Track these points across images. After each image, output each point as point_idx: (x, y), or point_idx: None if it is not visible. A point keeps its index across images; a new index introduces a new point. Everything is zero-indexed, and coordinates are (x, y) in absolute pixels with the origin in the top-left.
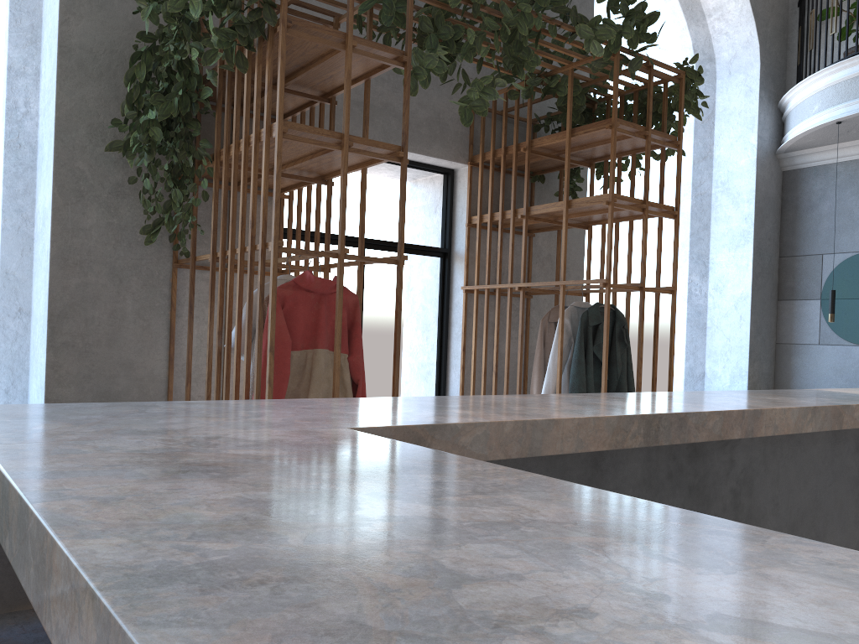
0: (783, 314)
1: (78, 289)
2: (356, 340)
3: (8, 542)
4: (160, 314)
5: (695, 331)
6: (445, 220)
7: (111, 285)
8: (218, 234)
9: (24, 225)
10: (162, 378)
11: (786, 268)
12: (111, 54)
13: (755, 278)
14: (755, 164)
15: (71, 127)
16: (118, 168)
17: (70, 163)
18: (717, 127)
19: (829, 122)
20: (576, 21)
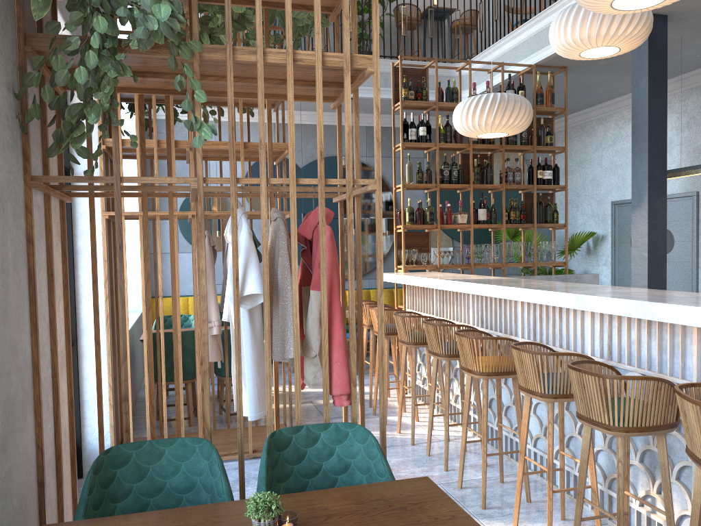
0: (149, 230)
1: None
2: None
3: None
4: (23, 260)
5: None
6: None
7: None
8: (38, 138)
9: None
10: (29, 361)
11: None
12: None
13: None
14: None
15: None
16: None
17: None
18: None
19: None
20: None
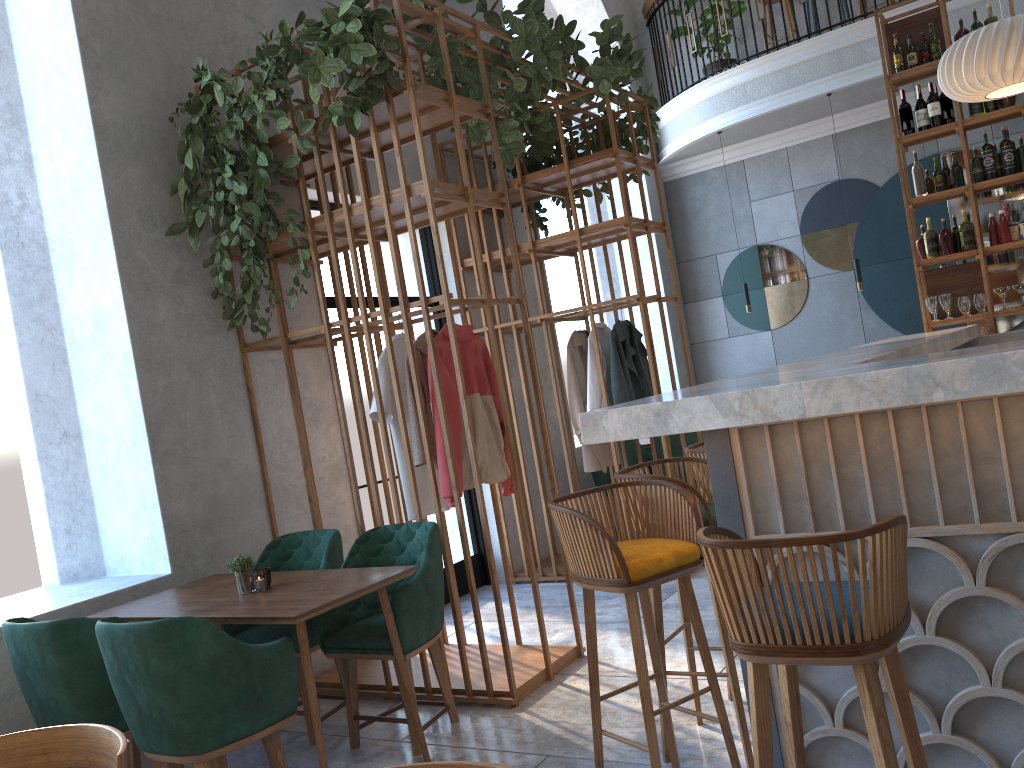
0: (692, 315)
1: (166, 391)
2: (495, 380)
3: (942, 392)
4: (241, 404)
5: None
6: (430, 268)
7: (194, 381)
8: (271, 311)
9: (49, 335)
10: (256, 473)
11: (685, 273)
12: (142, 130)
13: (665, 286)
14: (644, 179)
15: (124, 214)
16: (173, 253)
17: (131, 254)
18: None
19: (711, 133)
20: (579, 62)
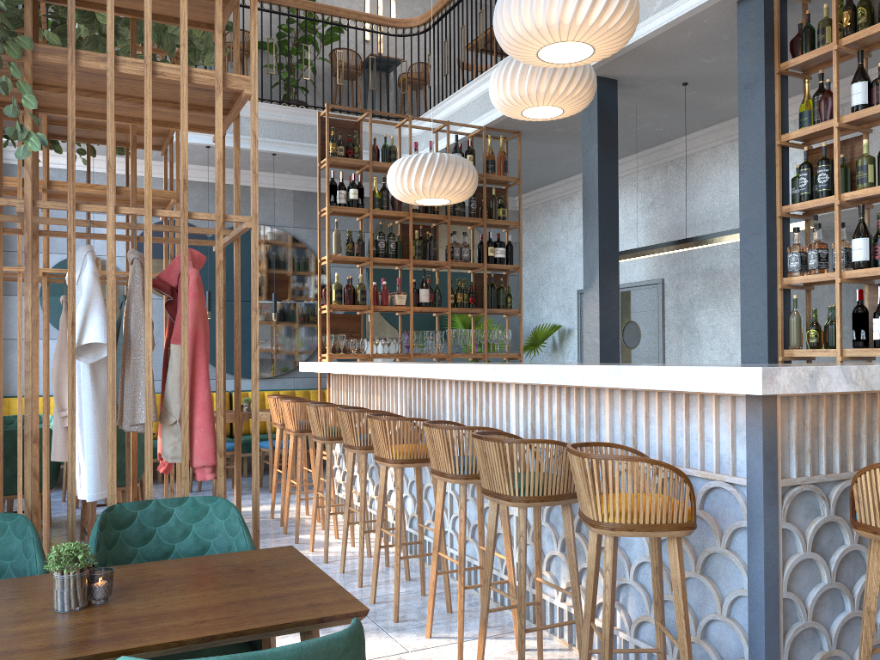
0: None
1: None
2: None
3: None
4: None
5: None
6: None
7: None
8: None
9: None
10: None
11: None
12: None
13: None
14: None
15: None
16: None
17: None
18: None
19: None
20: None
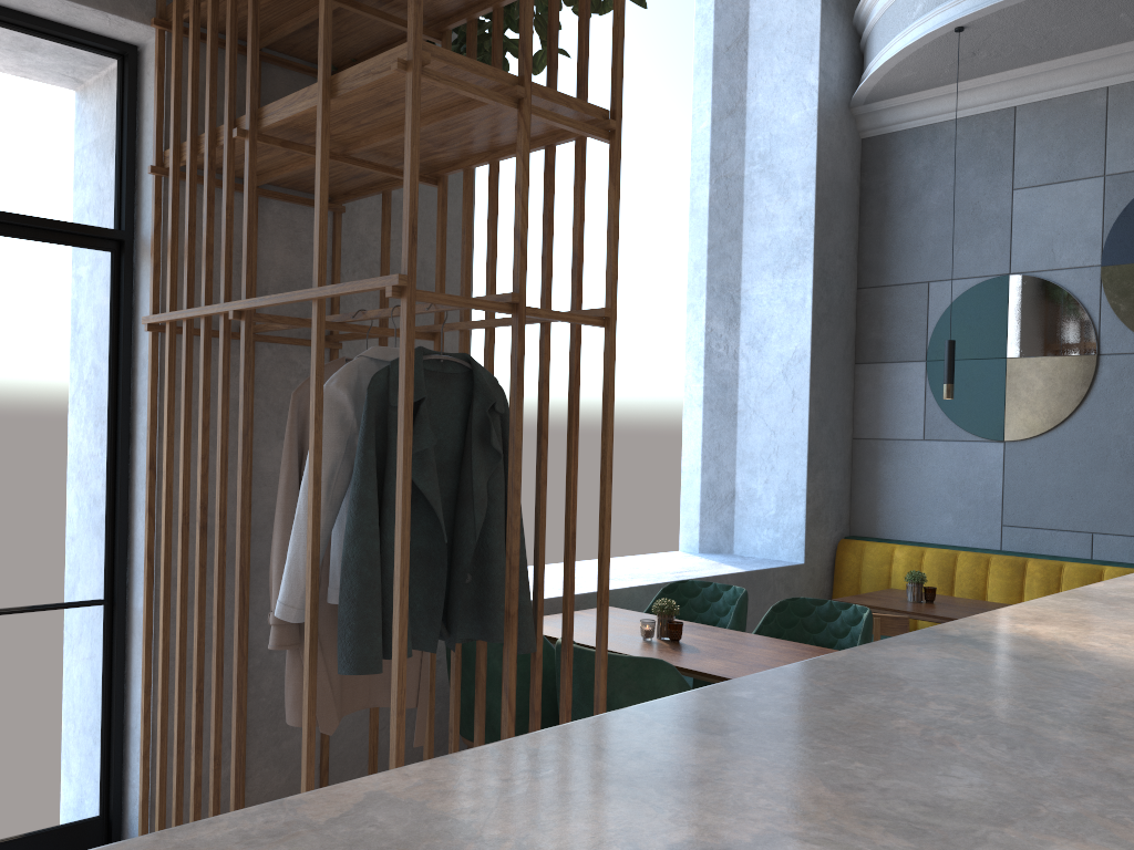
0: (865, 387)
1: None
2: None
3: None
4: None
5: (719, 419)
6: (119, 166)
7: None
8: None
9: None
10: None
11: (869, 308)
12: None
13: (817, 324)
14: (816, 121)
15: None
16: None
17: None
18: (753, 57)
19: (942, 29)
20: None
